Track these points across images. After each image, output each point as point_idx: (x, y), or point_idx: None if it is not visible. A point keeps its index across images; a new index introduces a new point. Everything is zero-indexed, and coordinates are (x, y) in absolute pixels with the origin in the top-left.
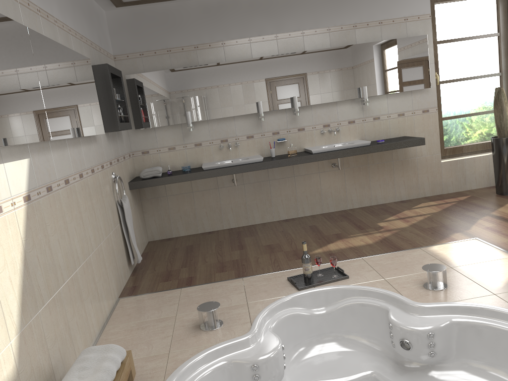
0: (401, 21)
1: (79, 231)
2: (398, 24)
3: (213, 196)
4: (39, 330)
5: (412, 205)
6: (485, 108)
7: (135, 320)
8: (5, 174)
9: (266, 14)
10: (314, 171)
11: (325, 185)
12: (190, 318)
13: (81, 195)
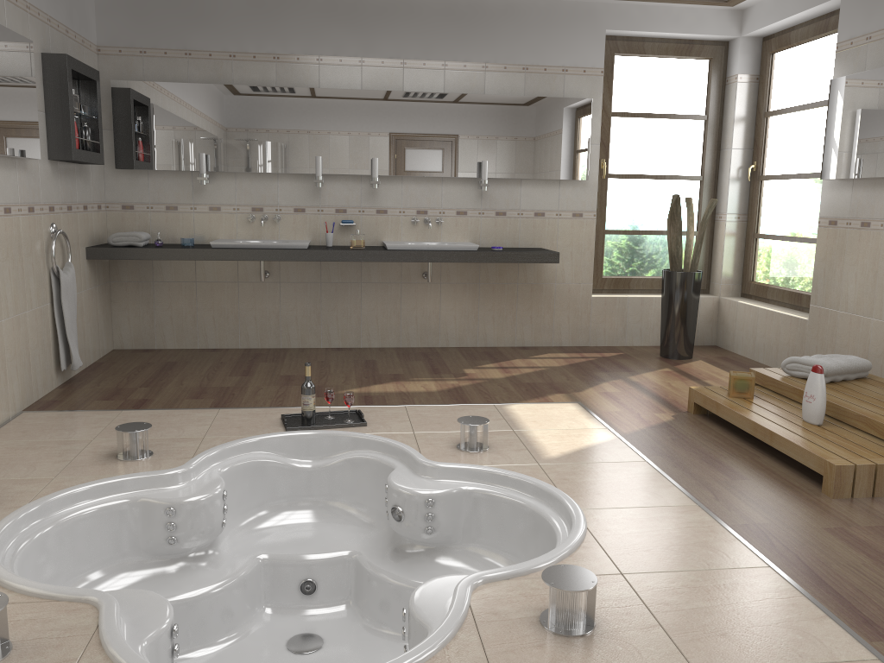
0: (557, 72)
1: None
2: (552, 75)
3: (228, 293)
4: None
5: (533, 354)
6: None
7: (29, 439)
8: None
9: (350, 24)
10: (393, 280)
11: (408, 304)
12: (110, 444)
13: None
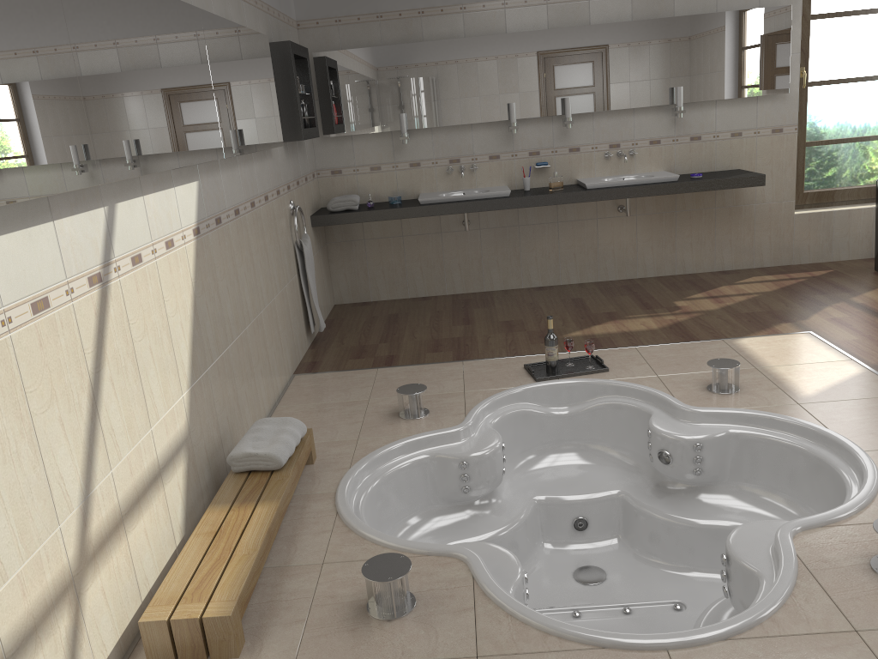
0: None
1: (250, 279)
2: None
3: (432, 244)
4: (208, 390)
5: (737, 279)
6: None
7: (315, 402)
8: (175, 201)
9: None
10: (589, 217)
11: (605, 238)
12: (387, 404)
13: (252, 231)
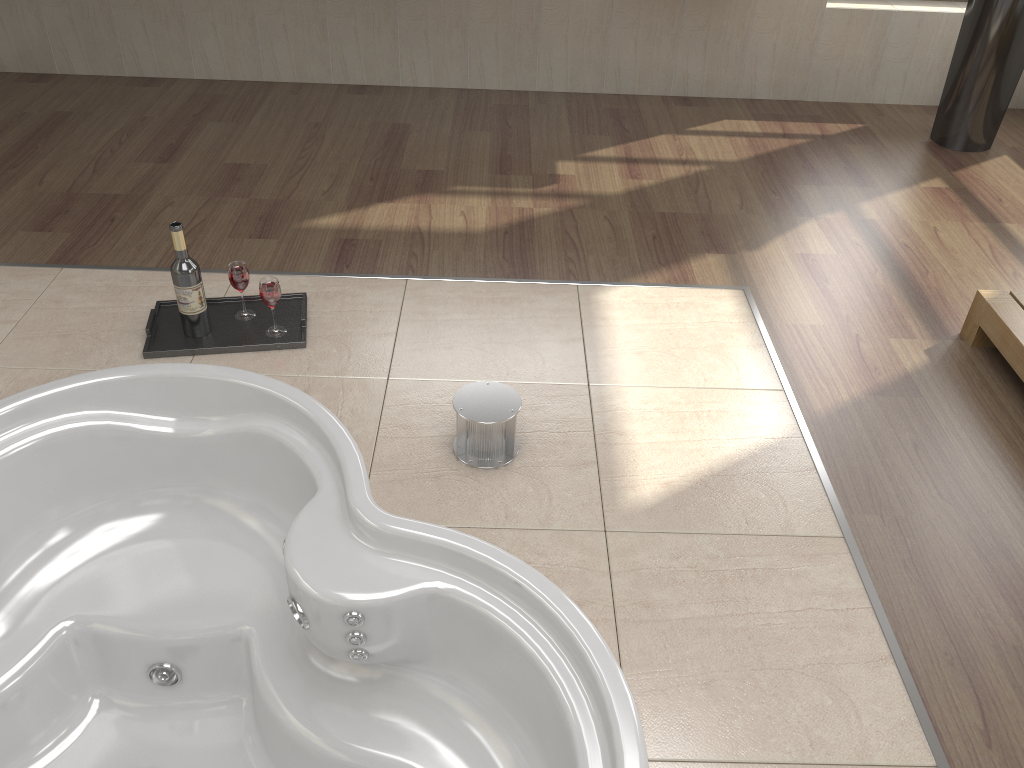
0: None
1: None
2: None
3: None
4: None
5: (696, 121)
6: None
7: None
8: None
9: None
10: None
11: (483, 10)
12: None
13: None
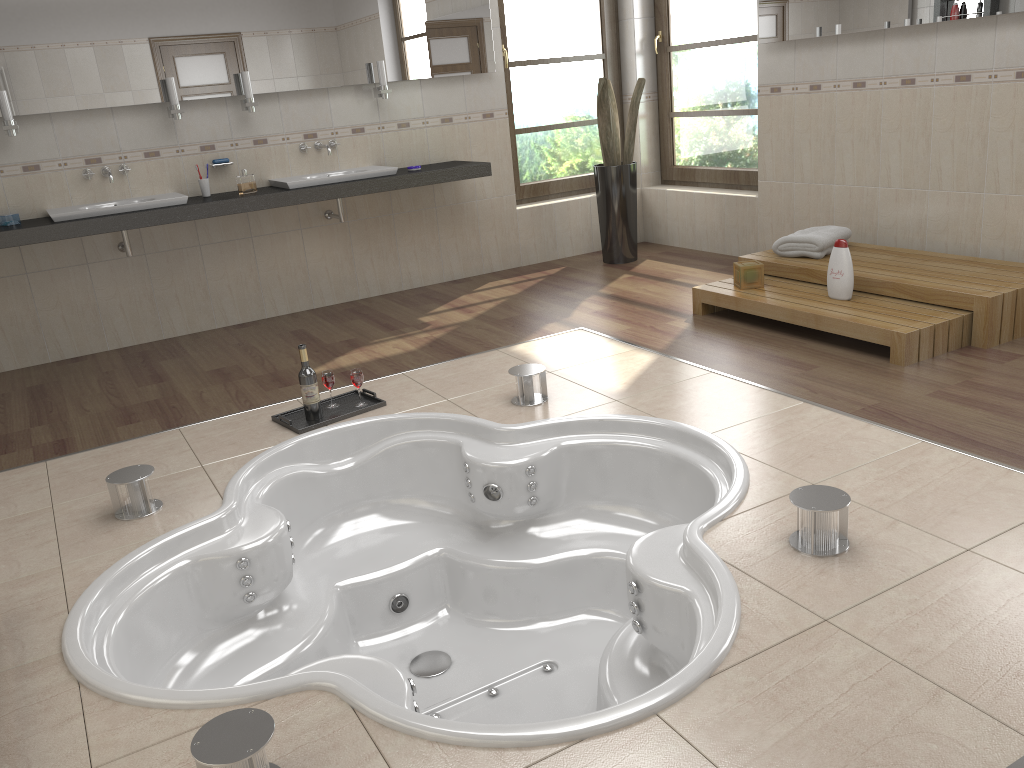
0: None
1: None
2: None
3: (76, 281)
4: None
5: (473, 287)
6: (582, 116)
7: None
8: None
9: None
10: (291, 227)
11: (315, 254)
12: (87, 506)
13: None
